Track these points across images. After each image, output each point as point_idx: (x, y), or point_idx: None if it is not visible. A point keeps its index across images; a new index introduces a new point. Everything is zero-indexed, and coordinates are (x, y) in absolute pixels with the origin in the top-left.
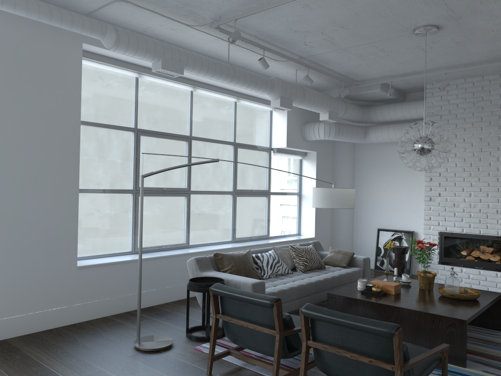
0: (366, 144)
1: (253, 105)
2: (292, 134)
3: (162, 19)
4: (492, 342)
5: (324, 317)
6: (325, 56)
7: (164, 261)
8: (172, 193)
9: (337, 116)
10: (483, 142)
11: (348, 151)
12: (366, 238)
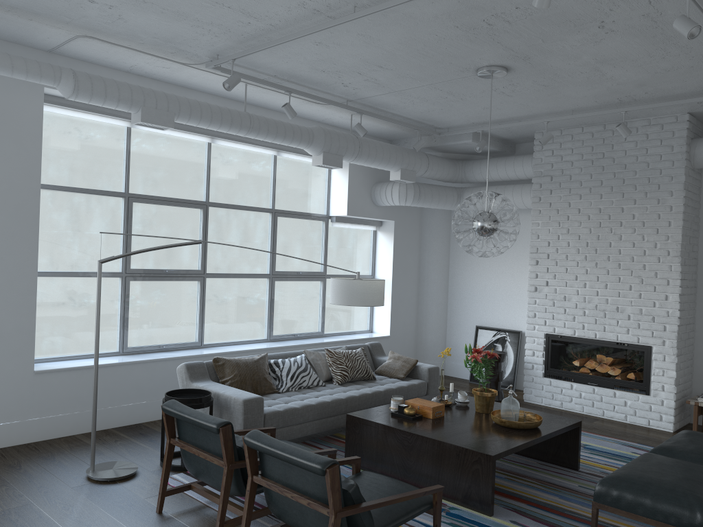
0: (465, 211)
1: (302, 158)
2: (357, 198)
3: (146, 56)
4: (553, 485)
5: (263, 448)
6: (379, 99)
7: (160, 365)
8: (178, 277)
9: (415, 175)
10: (603, 215)
11: (440, 220)
12: (462, 338)
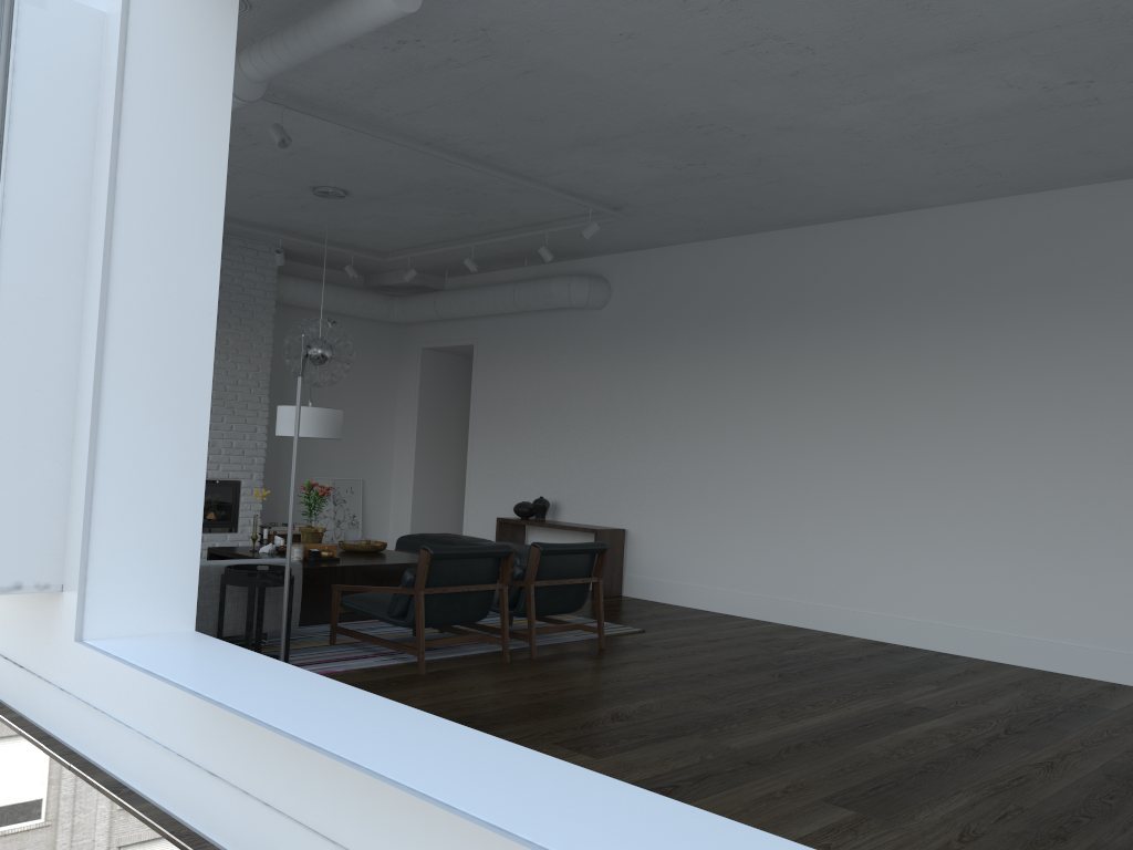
0: None
1: None
2: None
3: None
4: None
5: (562, 550)
6: None
7: None
8: None
9: None
10: None
11: None
12: None
